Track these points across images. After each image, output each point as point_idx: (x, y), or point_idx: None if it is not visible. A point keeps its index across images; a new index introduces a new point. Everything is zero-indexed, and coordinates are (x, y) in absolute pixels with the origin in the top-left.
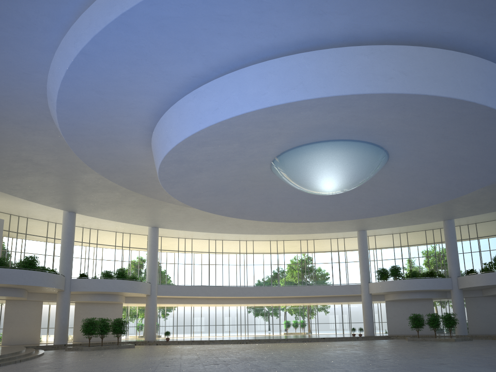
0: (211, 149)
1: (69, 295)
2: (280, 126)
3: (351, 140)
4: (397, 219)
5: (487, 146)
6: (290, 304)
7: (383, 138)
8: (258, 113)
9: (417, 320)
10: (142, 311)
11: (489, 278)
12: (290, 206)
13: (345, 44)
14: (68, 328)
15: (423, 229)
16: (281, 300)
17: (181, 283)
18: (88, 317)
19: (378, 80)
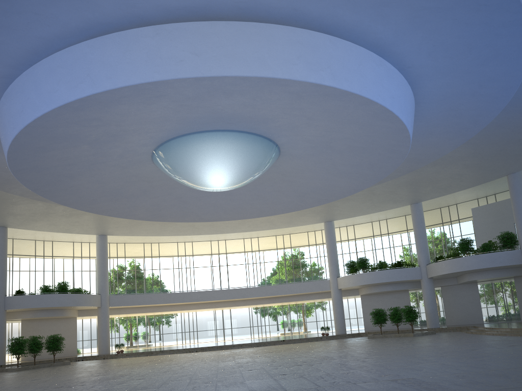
0: (61, 154)
1: (3, 313)
2: (113, 123)
3: (218, 130)
4: (360, 206)
5: (362, 124)
6: (265, 305)
7: (250, 125)
8: (61, 112)
9: (379, 315)
10: (145, 319)
11: (453, 265)
12: (210, 204)
13: (135, 27)
14: (4, 348)
15: (403, 215)
16: (251, 301)
17: (170, 289)
18: (37, 333)
19: (166, 64)
